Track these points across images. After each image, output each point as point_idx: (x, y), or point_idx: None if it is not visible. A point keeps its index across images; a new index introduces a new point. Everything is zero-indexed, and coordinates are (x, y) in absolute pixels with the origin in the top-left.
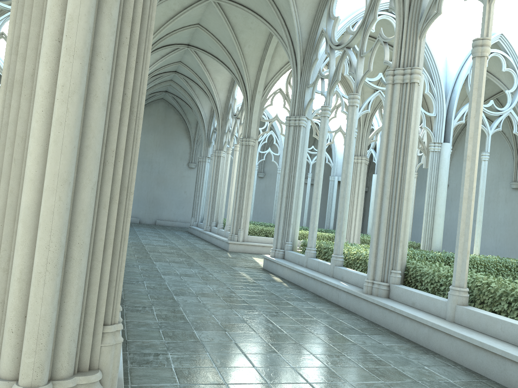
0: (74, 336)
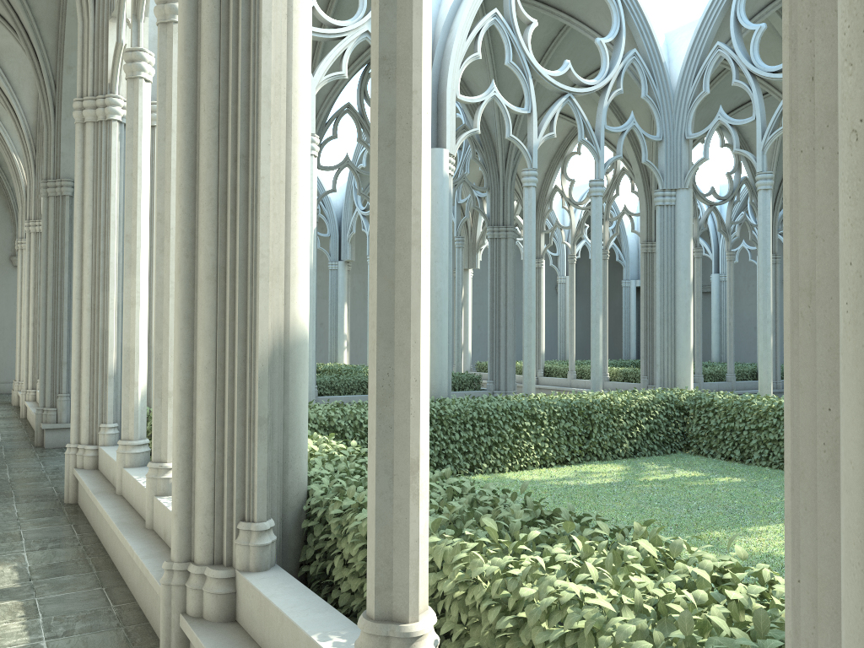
0: (48, 394)
